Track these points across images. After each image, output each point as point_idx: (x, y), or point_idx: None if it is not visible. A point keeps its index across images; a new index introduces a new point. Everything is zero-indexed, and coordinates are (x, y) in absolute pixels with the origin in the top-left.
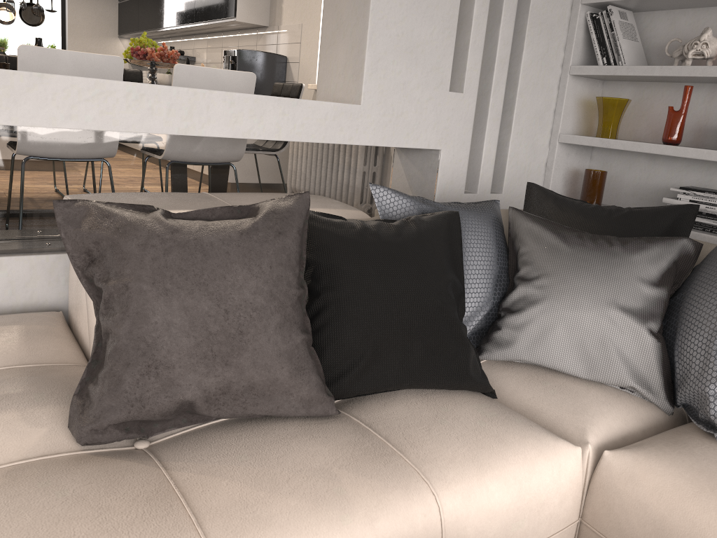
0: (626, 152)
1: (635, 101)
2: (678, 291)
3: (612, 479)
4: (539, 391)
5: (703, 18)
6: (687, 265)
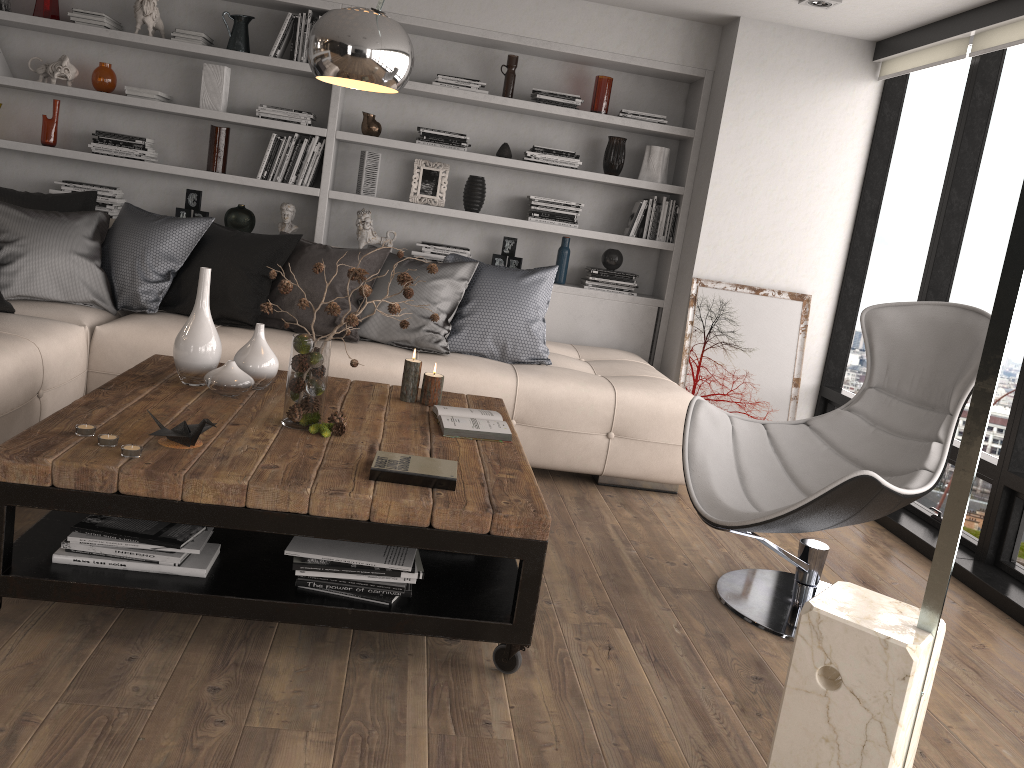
0: (0, 150)
1: (3, 104)
2: (103, 244)
3: (104, 339)
4: (40, 310)
5: (55, 43)
6: (105, 228)
